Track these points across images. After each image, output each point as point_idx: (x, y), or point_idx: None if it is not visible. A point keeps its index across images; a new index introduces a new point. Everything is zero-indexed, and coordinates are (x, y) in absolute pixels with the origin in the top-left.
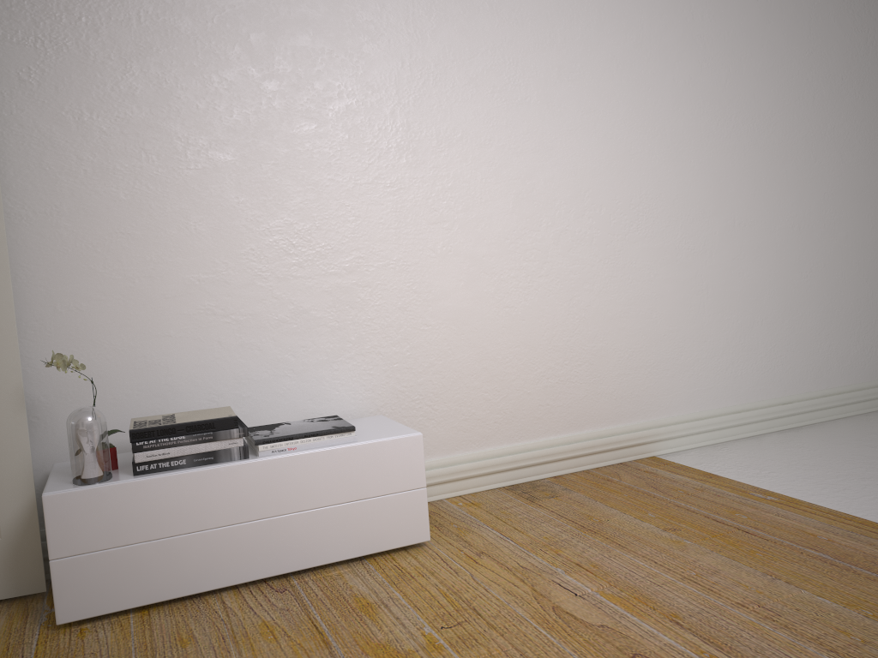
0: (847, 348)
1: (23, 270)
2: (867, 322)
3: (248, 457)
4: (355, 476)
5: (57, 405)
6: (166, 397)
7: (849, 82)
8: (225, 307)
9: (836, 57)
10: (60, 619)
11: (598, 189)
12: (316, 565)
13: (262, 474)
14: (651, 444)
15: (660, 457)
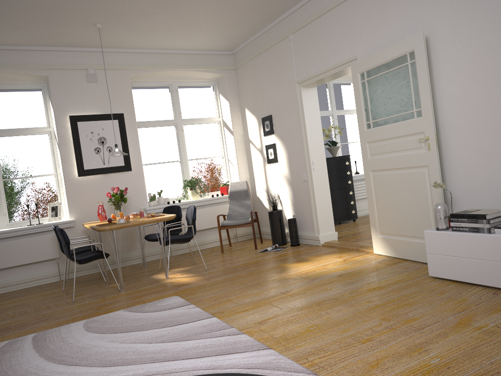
0: None
1: (450, 148)
2: None
3: (490, 233)
4: None
5: (461, 199)
6: (499, 201)
7: None
8: None
9: None
10: (429, 274)
11: None
12: None
13: (493, 241)
14: None
15: None
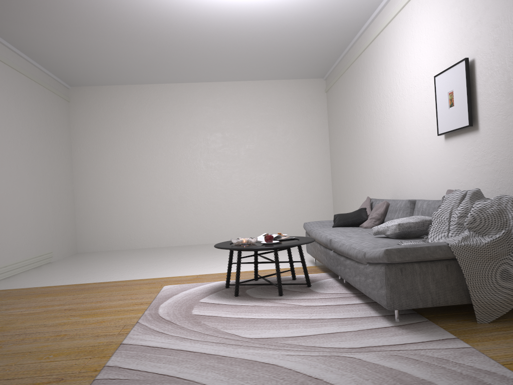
0: (22, 243)
1: None
2: (27, 233)
3: None
4: None
5: None
6: None
7: (18, 138)
8: None
9: (15, 128)
10: None
11: None
12: None
13: None
14: None
15: None
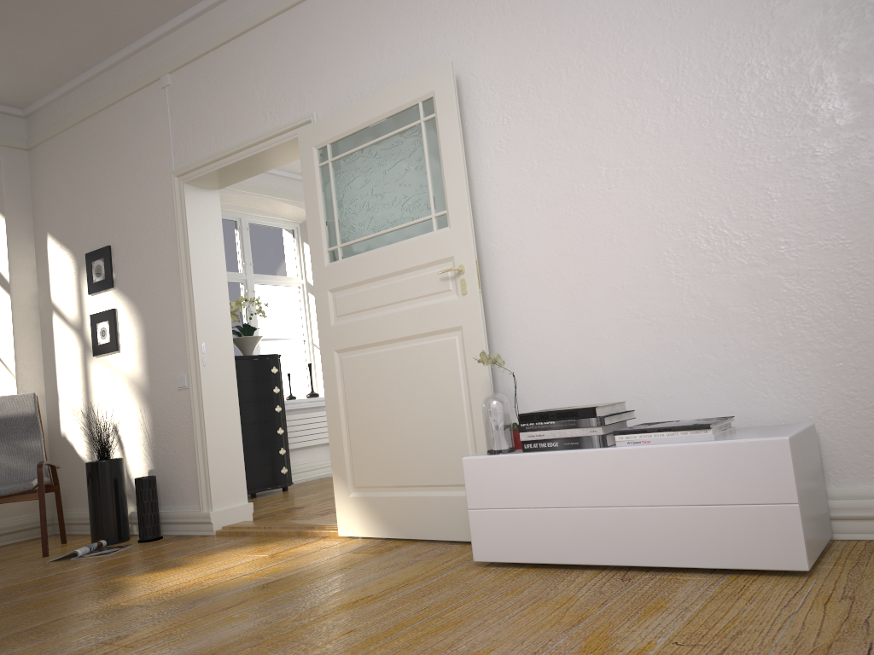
0: None
1: (502, 293)
2: None
3: (606, 446)
4: (707, 478)
5: (527, 398)
6: (602, 394)
7: None
8: (646, 309)
9: None
10: (475, 557)
11: None
12: (671, 566)
13: (614, 462)
14: None
15: None
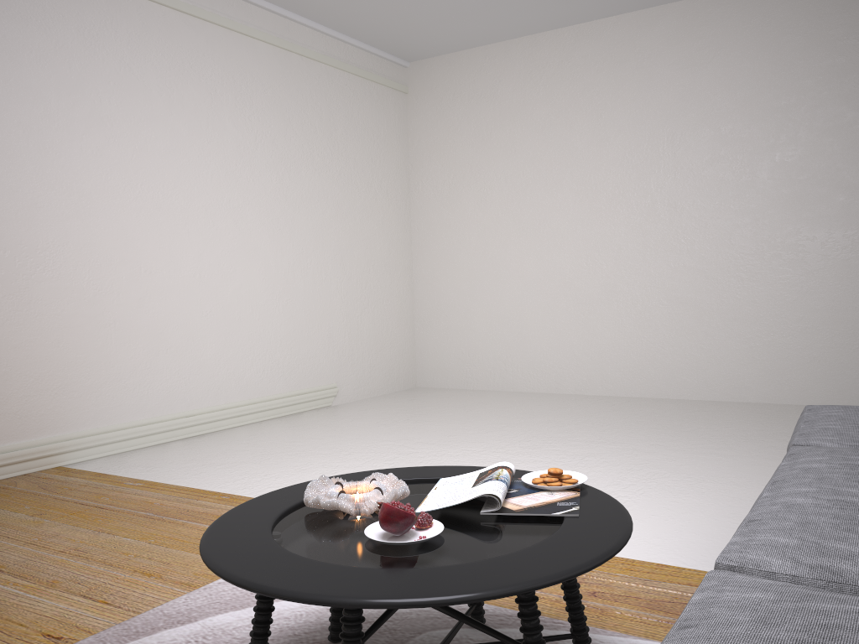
0: (243, 371)
1: None
2: (260, 351)
3: None
4: None
5: None
6: None
7: (242, 168)
8: None
9: (231, 148)
10: None
11: (2, 234)
12: None
13: None
14: (57, 455)
15: (67, 466)
